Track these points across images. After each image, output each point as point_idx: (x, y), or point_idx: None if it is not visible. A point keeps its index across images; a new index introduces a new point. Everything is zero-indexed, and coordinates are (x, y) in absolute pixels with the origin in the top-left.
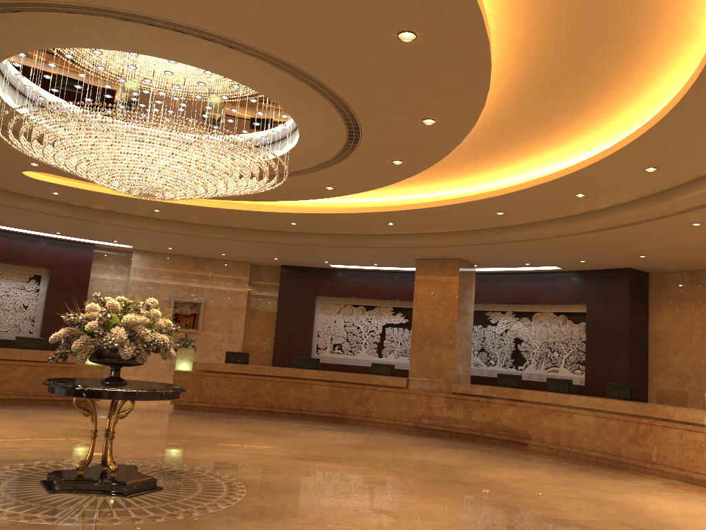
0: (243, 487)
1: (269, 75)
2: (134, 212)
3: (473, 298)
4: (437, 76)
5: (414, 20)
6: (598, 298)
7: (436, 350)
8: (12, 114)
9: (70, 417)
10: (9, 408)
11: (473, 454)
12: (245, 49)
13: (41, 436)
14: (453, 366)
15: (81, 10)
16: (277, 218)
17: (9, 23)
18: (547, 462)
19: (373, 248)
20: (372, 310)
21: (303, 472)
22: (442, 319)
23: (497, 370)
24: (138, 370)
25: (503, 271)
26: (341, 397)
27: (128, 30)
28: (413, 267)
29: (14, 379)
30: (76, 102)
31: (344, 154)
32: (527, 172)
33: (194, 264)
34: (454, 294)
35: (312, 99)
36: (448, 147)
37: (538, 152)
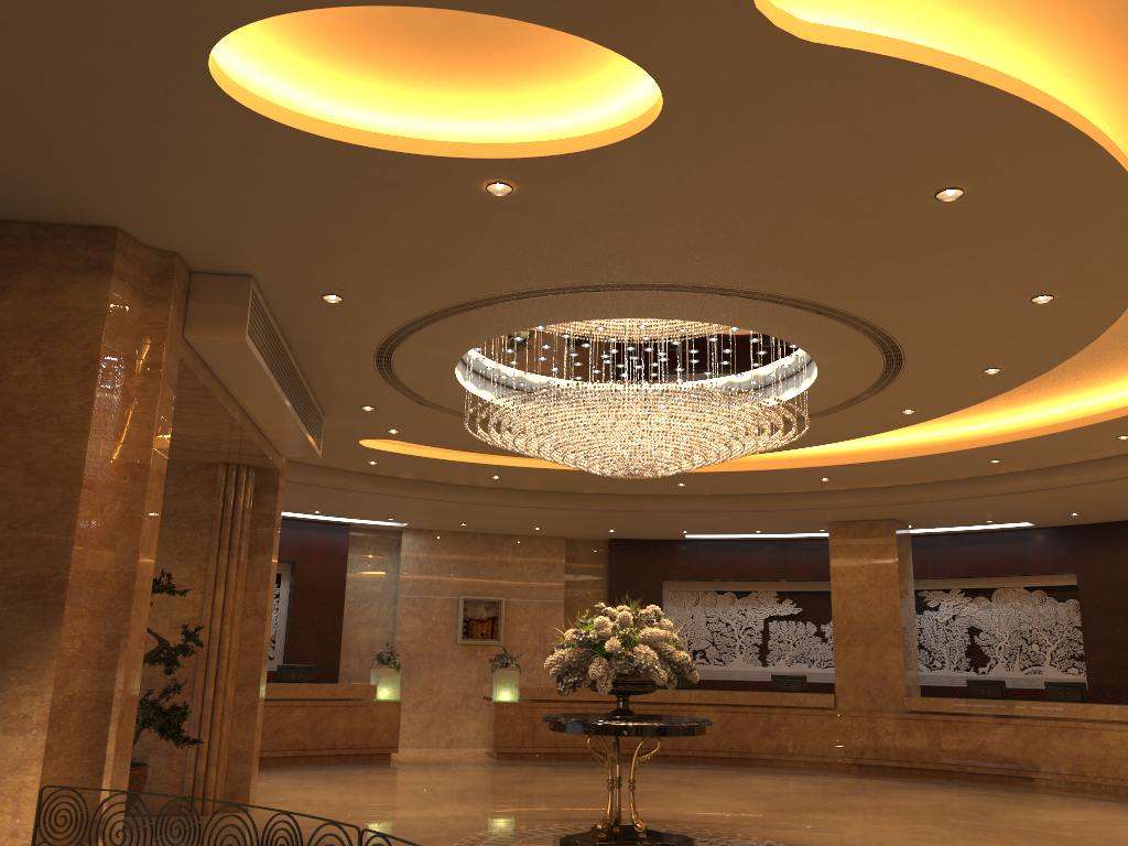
0: (785, 845)
1: (836, 335)
2: (457, 481)
3: (911, 573)
4: (1043, 330)
5: (1062, 286)
6: (1092, 564)
7: (874, 651)
8: (444, 380)
9: (399, 776)
10: (298, 769)
11: (980, 795)
12: (835, 314)
13: (423, 801)
14: (902, 673)
15: (679, 288)
16: (664, 479)
17: (573, 300)
18: (1086, 800)
19: (779, 511)
20: (743, 598)
21: (818, 826)
22: (878, 606)
23: (947, 676)
24: (420, 705)
25: (943, 532)
26: (738, 727)
27: (712, 302)
28: (811, 532)
29: (289, 728)
30: (522, 361)
31: (844, 405)
32: (1046, 409)
33: (487, 544)
34: (891, 569)
35: (864, 355)
36: (991, 394)
37: (1076, 388)
